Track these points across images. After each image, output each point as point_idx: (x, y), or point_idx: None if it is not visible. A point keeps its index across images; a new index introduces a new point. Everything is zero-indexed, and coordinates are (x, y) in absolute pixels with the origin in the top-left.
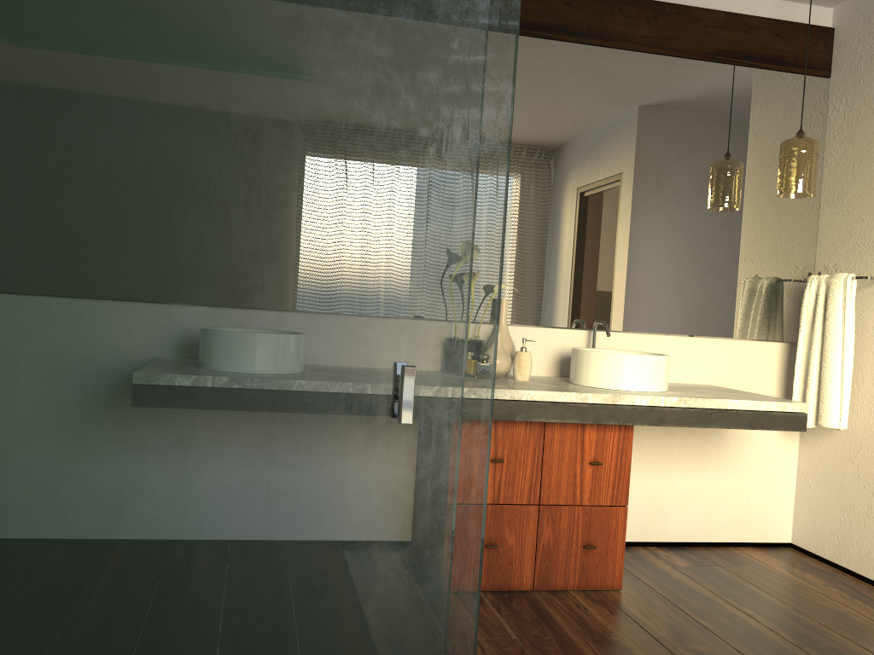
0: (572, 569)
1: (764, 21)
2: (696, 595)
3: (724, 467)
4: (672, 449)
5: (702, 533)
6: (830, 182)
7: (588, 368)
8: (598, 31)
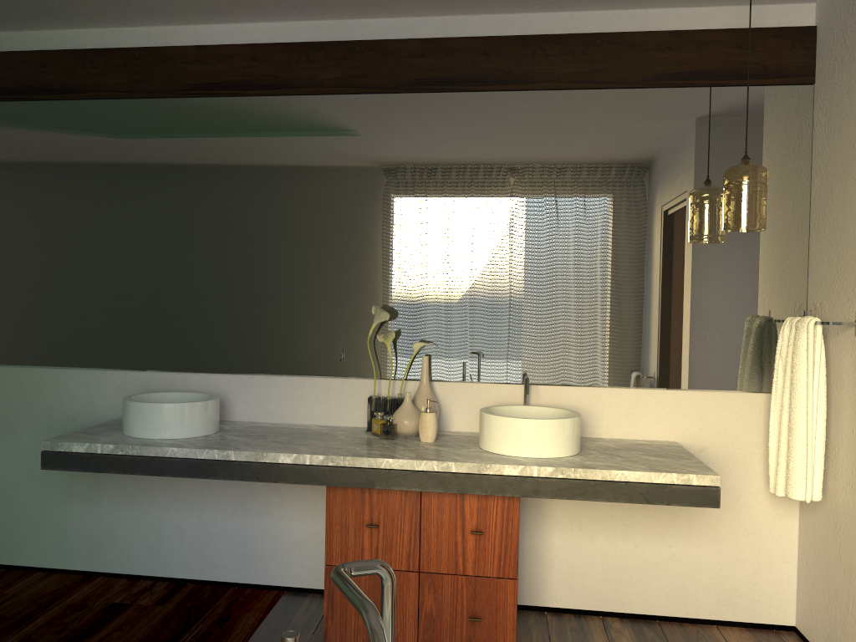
0: (458, 640)
1: (720, 33)
2: None
3: (699, 534)
4: (632, 511)
5: (675, 607)
6: (816, 206)
7: (484, 430)
8: (519, 75)
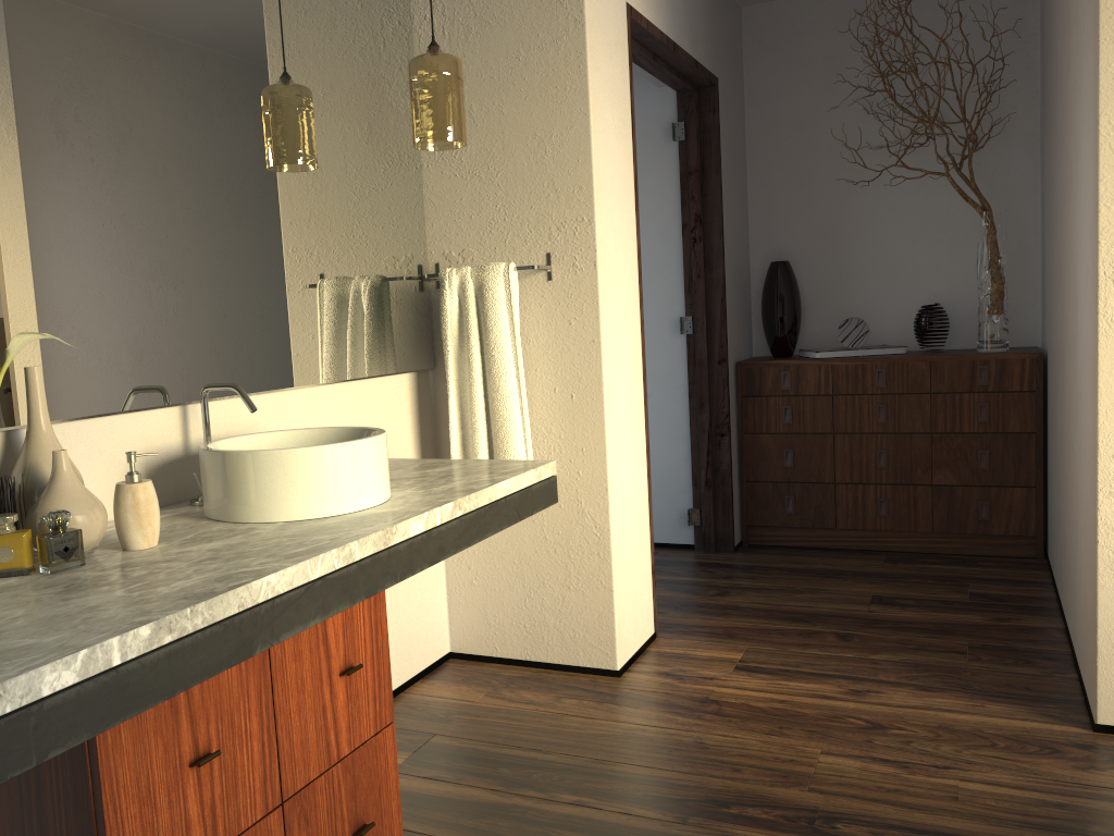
0: None
1: None
2: (488, 810)
3: None
4: None
5: None
6: None
7: (276, 485)
8: None
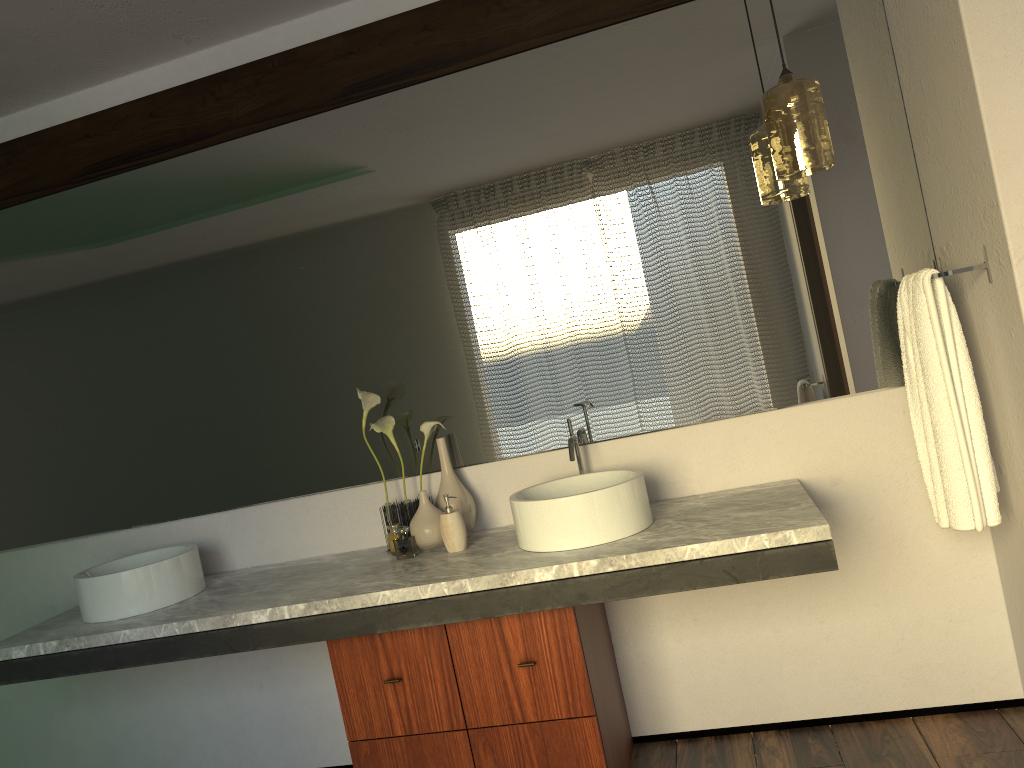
0: None
1: None
2: None
3: (860, 597)
4: (760, 584)
5: (849, 701)
6: (912, 113)
7: (516, 523)
8: (475, 44)
